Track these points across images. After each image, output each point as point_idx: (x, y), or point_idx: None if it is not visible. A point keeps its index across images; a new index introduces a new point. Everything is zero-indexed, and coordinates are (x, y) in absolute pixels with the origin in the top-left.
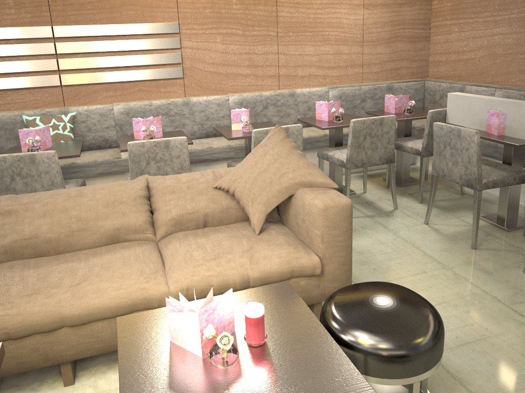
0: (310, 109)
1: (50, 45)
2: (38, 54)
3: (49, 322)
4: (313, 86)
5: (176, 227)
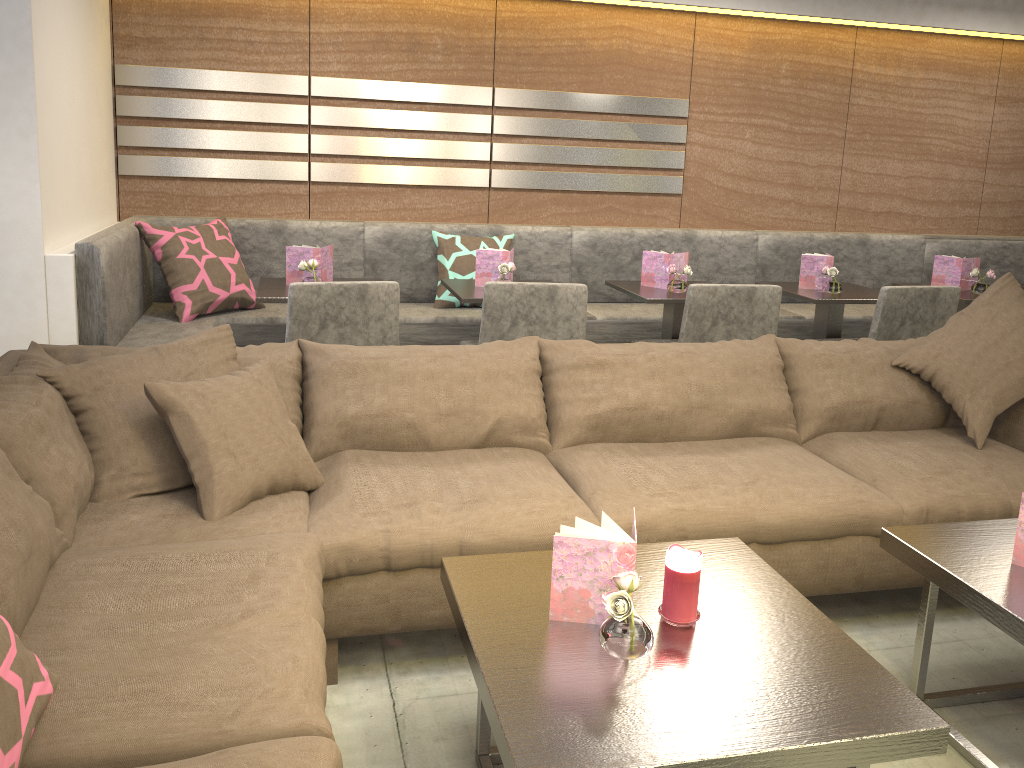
0: (889, 272)
1: (485, 118)
2: (464, 132)
3: (740, 530)
4: (891, 232)
5: (832, 423)
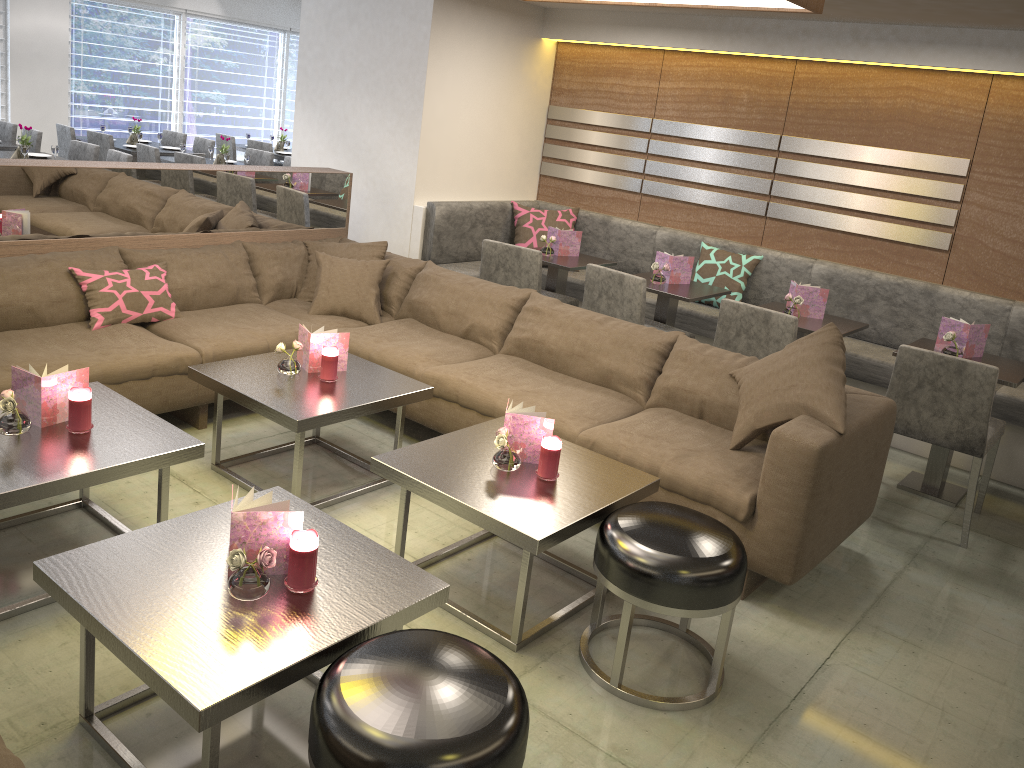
0: None
1: (770, 160)
2: (751, 169)
3: (484, 404)
4: None
5: (668, 401)
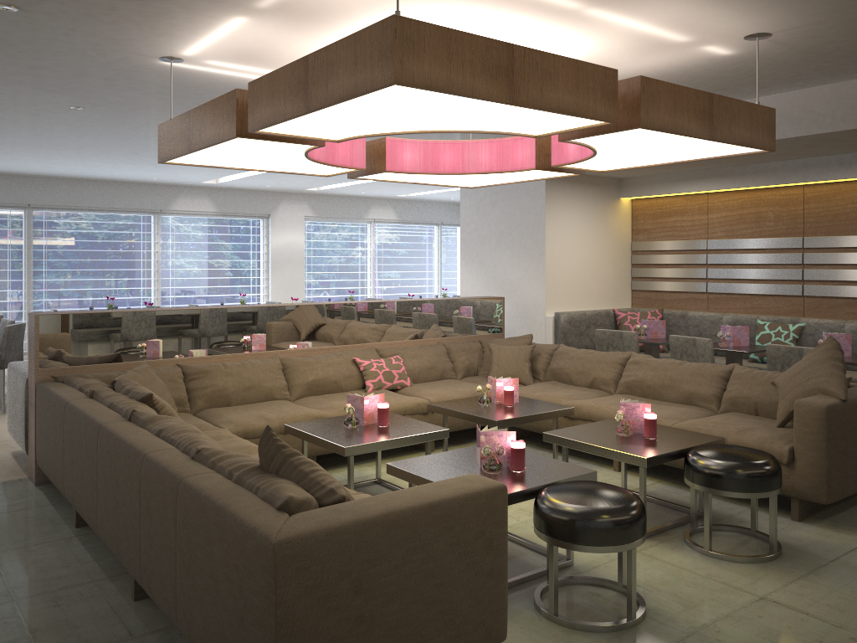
0: None
1: (798, 255)
2: (785, 263)
3: (608, 418)
4: None
5: (732, 406)
